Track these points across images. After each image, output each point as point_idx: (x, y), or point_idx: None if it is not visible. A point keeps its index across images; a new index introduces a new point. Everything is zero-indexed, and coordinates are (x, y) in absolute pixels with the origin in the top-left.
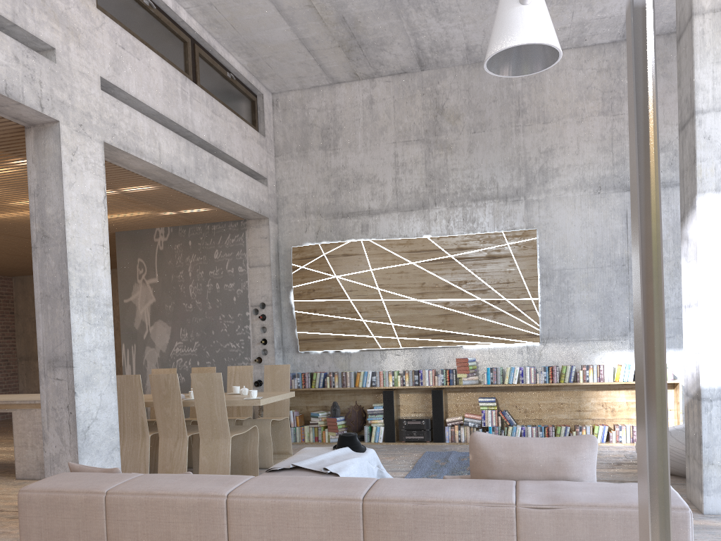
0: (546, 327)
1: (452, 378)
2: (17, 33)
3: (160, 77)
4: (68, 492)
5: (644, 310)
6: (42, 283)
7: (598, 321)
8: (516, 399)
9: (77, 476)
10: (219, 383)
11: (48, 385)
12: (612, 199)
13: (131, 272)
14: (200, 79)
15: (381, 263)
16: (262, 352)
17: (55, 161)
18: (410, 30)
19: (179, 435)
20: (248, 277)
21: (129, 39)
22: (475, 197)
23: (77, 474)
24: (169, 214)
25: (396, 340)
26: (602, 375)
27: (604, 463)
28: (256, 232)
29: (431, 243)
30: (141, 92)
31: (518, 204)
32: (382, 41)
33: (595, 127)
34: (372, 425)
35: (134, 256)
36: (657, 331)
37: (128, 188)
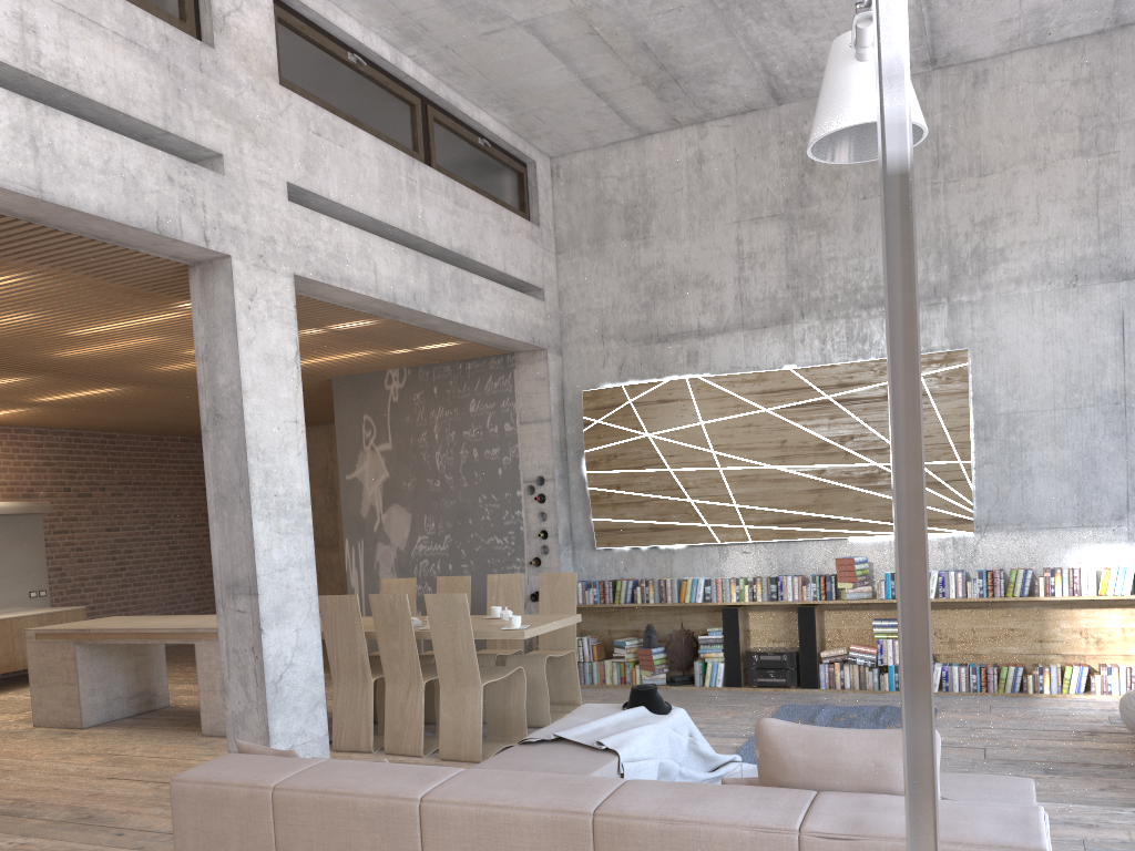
0: (984, 507)
1: (829, 589)
2: (171, 141)
3: (375, 165)
4: (228, 785)
5: (906, 595)
6: (216, 480)
7: (1072, 496)
8: (935, 621)
9: (243, 761)
10: (463, 608)
11: (228, 619)
12: (1098, 294)
13: (354, 435)
14: (436, 155)
15: (718, 411)
16: (542, 550)
17: (227, 312)
18: (752, 50)
19: (412, 681)
20: (519, 439)
21: (327, 120)
22: (866, 302)
23: (245, 757)
24: (402, 352)
25: (743, 530)
26: (1077, 584)
27: (1069, 730)
28: (529, 370)
29: (796, 377)
30: (347, 193)
31: (937, 310)
32: (710, 70)
33: (1067, 176)
34: (707, 661)
35: (359, 411)
36: (925, 624)
37: (338, 325)
